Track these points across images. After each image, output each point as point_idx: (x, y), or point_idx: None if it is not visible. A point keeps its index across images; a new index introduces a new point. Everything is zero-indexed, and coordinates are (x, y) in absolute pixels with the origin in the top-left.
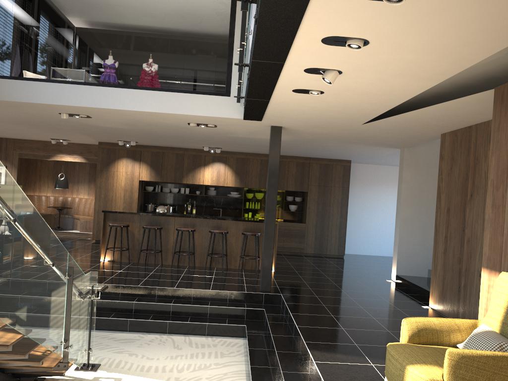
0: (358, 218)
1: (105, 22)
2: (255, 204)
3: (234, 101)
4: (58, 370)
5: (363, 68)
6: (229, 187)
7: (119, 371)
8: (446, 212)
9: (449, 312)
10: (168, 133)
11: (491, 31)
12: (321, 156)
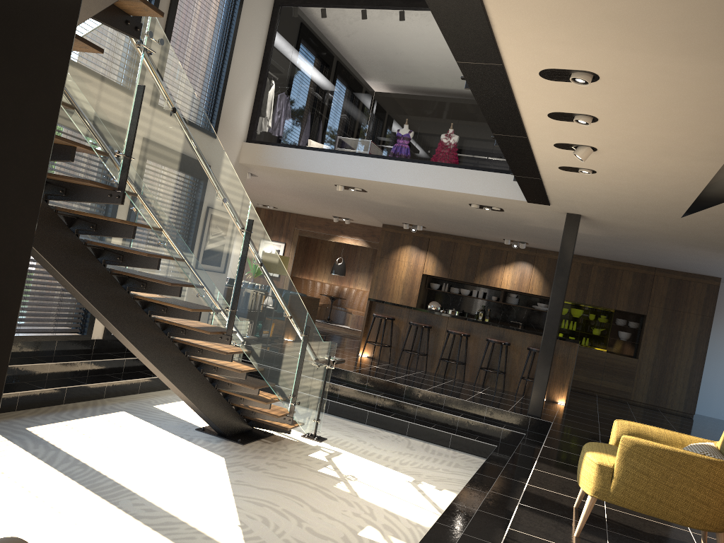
0: None
1: (426, 81)
2: (568, 323)
3: None
4: (283, 422)
5: (616, 145)
6: (537, 297)
7: (342, 448)
8: None
9: None
10: (454, 217)
11: (716, 108)
12: (670, 267)
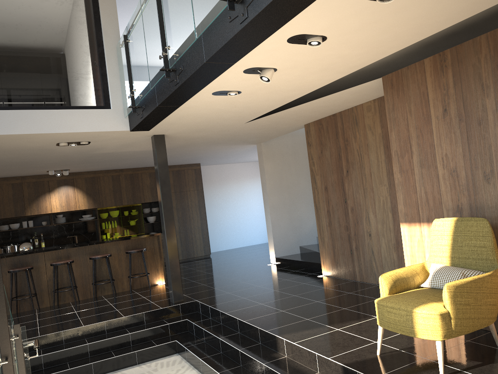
0: (213, 217)
1: None
2: (112, 223)
3: (117, 113)
4: None
5: (298, 65)
6: (80, 211)
7: None
8: (324, 190)
9: (345, 274)
10: (17, 160)
11: (422, 27)
12: (173, 163)
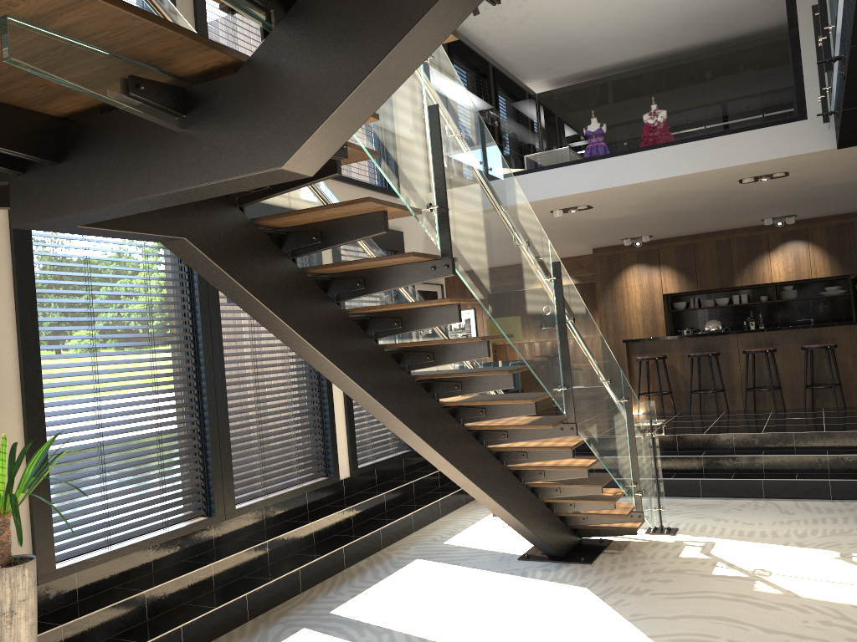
0: None
1: (556, 77)
2: None
3: (816, 125)
4: (632, 521)
5: None
6: (821, 280)
7: (708, 535)
8: None
9: None
10: (704, 207)
11: None
12: None
